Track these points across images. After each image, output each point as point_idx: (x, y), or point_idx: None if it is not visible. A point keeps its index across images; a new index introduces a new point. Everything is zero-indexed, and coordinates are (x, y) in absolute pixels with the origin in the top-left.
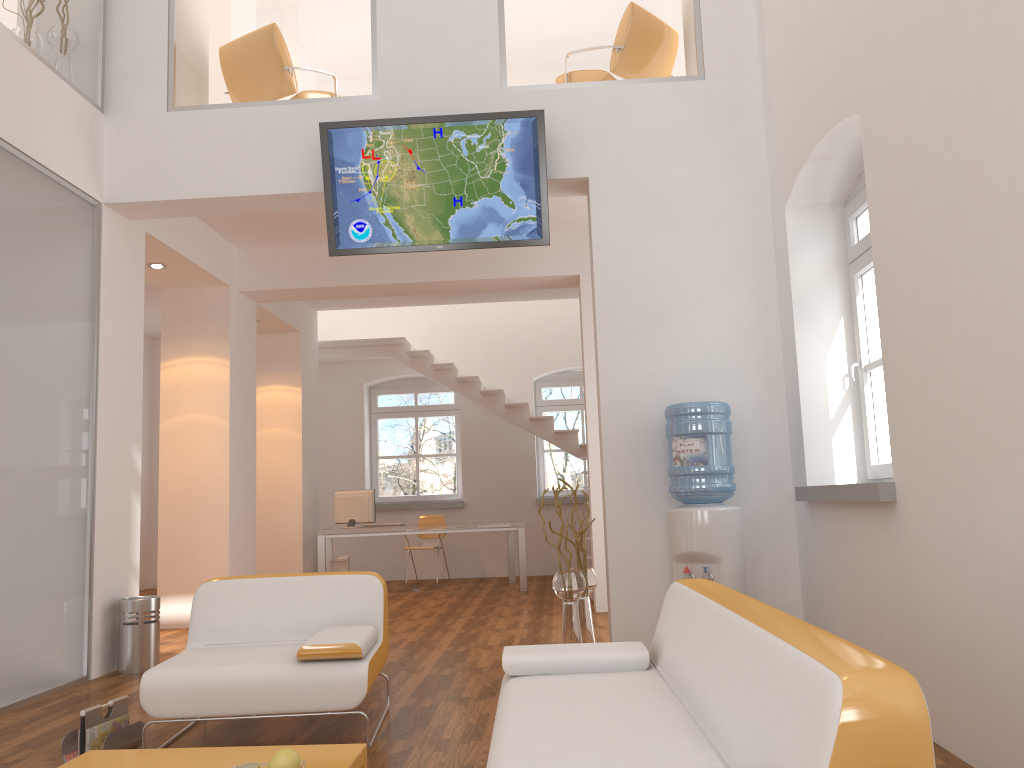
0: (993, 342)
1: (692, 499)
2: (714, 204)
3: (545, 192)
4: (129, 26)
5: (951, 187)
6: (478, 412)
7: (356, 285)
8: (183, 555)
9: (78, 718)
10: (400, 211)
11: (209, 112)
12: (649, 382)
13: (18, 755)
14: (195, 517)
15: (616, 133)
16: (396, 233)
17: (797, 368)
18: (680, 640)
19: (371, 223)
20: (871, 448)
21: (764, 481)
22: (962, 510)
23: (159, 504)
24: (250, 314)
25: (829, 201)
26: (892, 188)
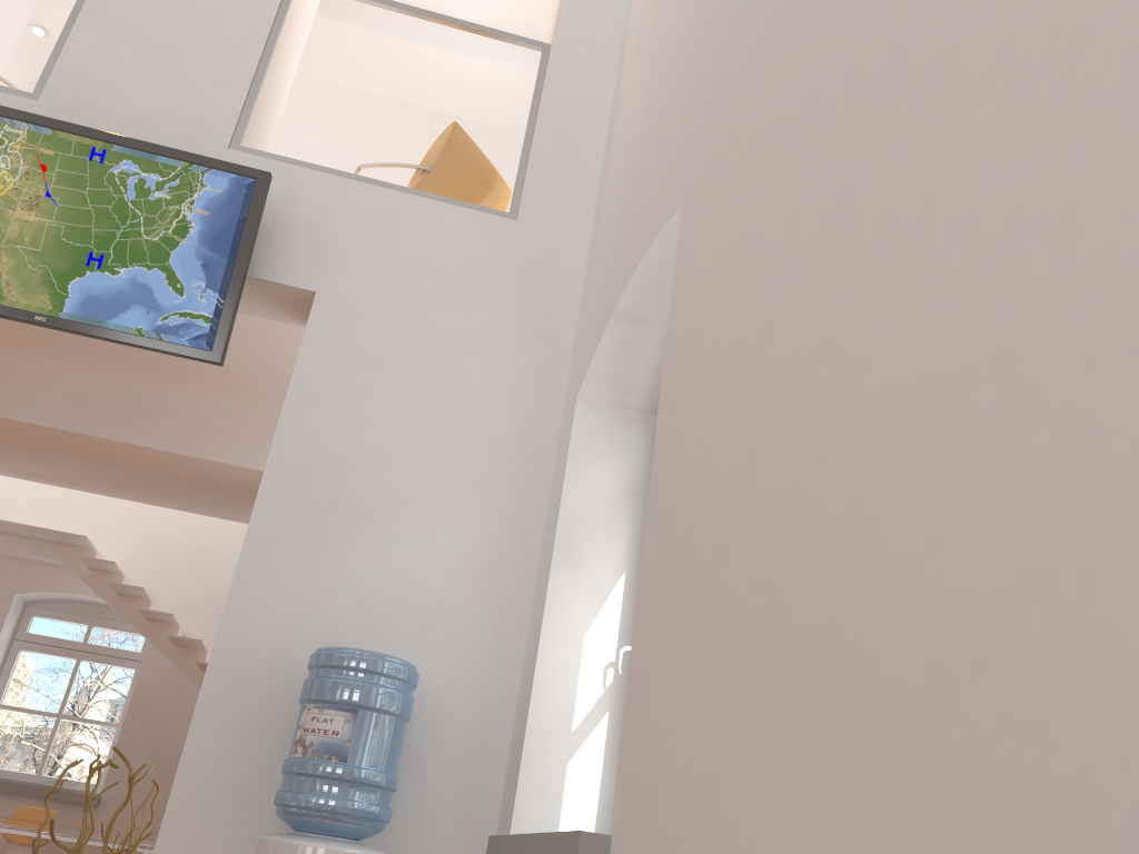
0: (821, 503)
1: (303, 822)
2: (486, 378)
3: (237, 286)
4: None
5: (789, 233)
6: (168, 670)
7: None
8: None
9: None
10: None
11: None
12: (311, 612)
13: None
14: None
15: (375, 248)
16: None
17: (540, 635)
18: None
19: None
20: None
21: (452, 819)
22: None
23: None
24: None
25: (640, 403)
26: (702, 291)
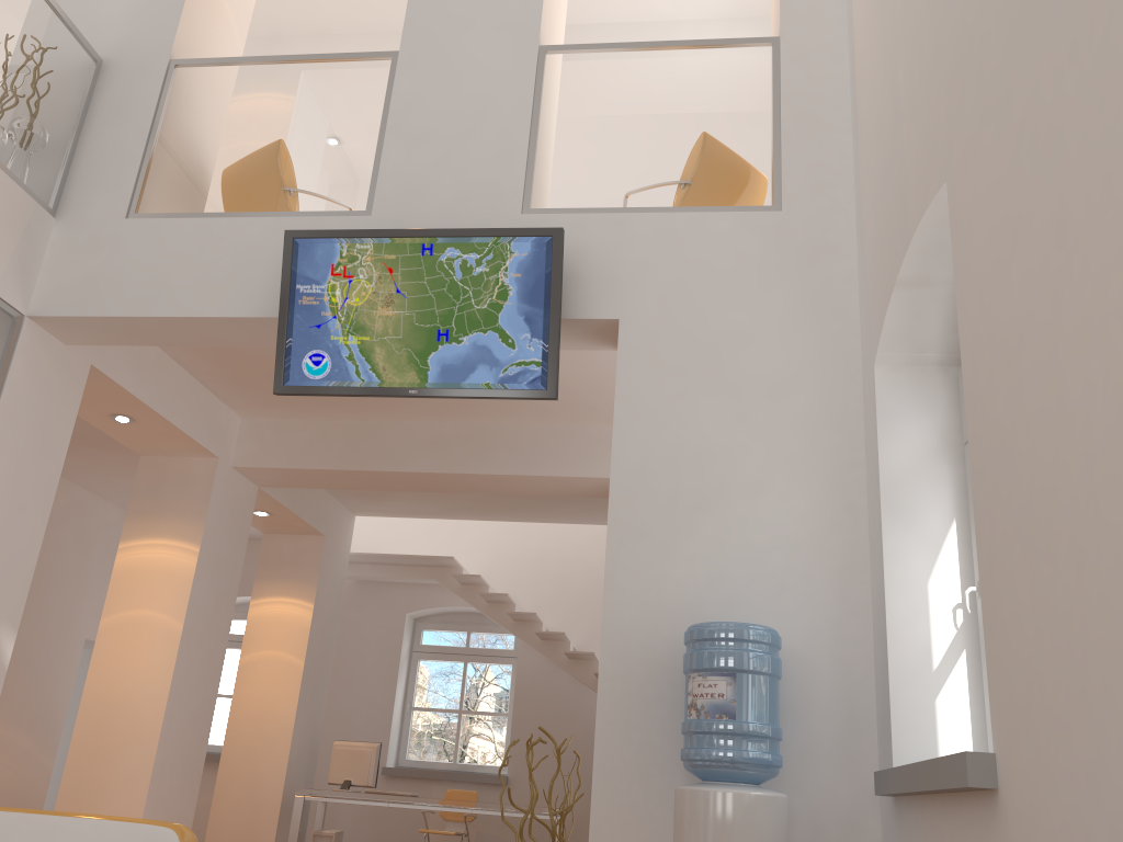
0: None
1: (709, 772)
2: (784, 362)
3: (555, 330)
4: (108, 127)
5: (1059, 210)
6: (539, 662)
7: (370, 470)
8: (89, 795)
9: None
10: (369, 343)
11: (173, 221)
12: (674, 595)
13: None
14: (115, 745)
15: (660, 268)
16: (360, 370)
17: (884, 588)
18: None
19: (331, 355)
20: None
21: (835, 761)
22: (1096, 800)
23: (76, 722)
24: (246, 498)
25: (937, 358)
26: (984, 262)
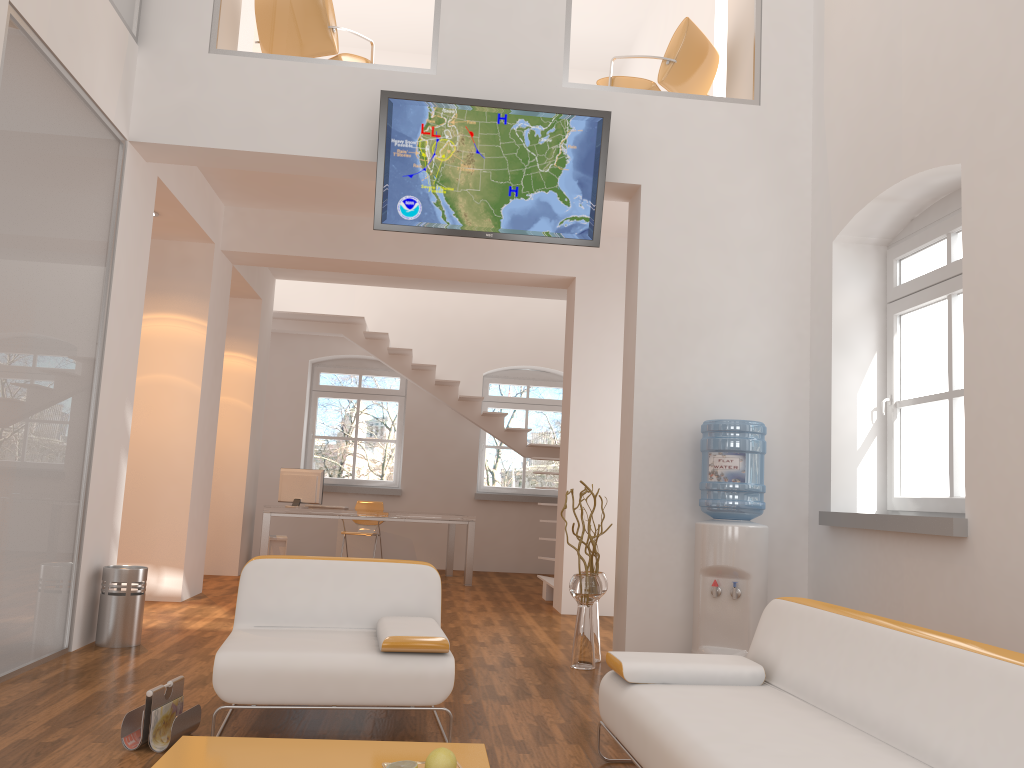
0: None
1: (725, 514)
2: (758, 228)
3: (602, 194)
4: None
5: None
6: (425, 401)
7: (347, 259)
8: (137, 522)
9: (93, 695)
10: (453, 193)
11: (255, 61)
12: (682, 395)
13: (57, 734)
14: (154, 483)
15: (671, 145)
16: (446, 215)
17: (831, 397)
18: (817, 659)
19: (421, 201)
20: (895, 481)
21: (782, 502)
22: None
23: None
24: (227, 275)
25: (875, 240)
26: (1002, 241)
